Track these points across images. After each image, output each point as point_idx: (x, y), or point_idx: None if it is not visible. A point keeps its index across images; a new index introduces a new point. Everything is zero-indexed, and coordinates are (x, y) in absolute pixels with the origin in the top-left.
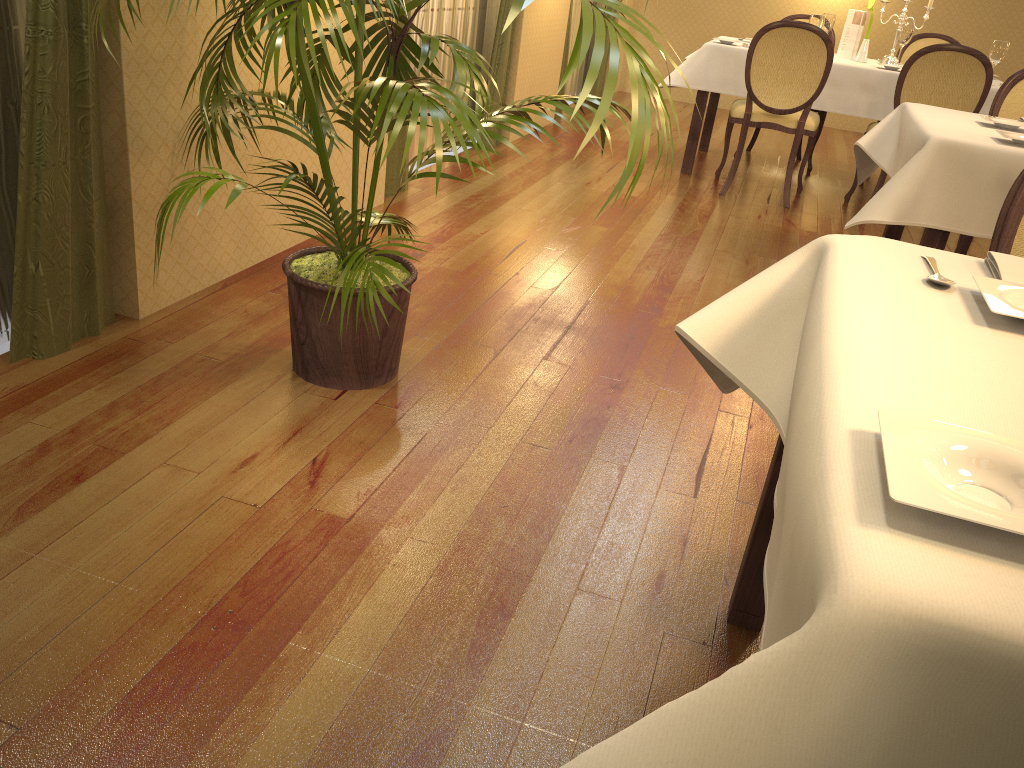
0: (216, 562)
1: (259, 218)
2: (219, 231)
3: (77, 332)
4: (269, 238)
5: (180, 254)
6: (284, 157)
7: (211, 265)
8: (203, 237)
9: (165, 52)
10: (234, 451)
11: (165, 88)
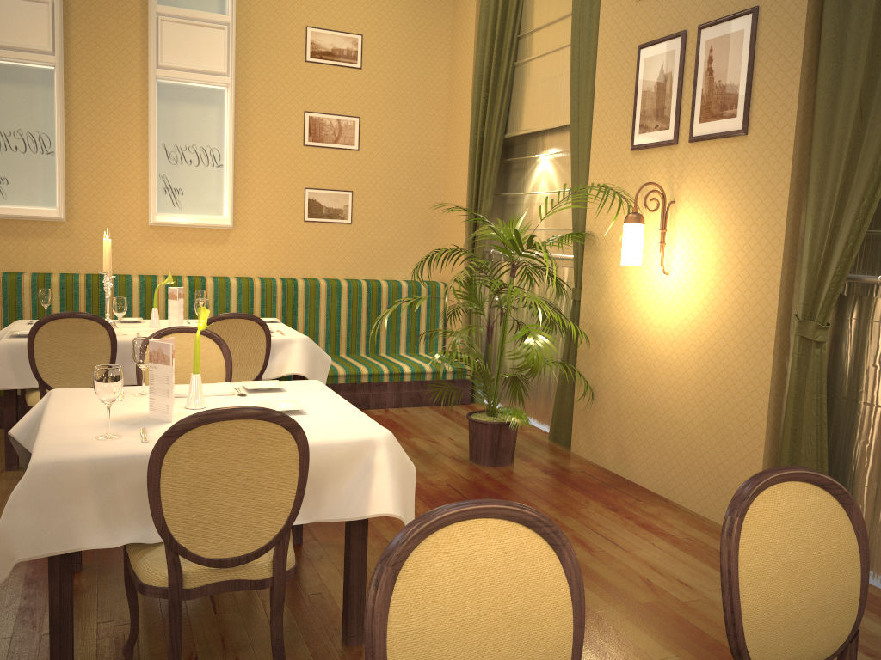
0: (415, 429)
1: (629, 453)
2: (606, 442)
3: (559, 440)
4: (634, 470)
5: (588, 438)
6: (648, 431)
7: (601, 455)
8: (599, 439)
9: (591, 351)
10: (458, 439)
11: (590, 365)
